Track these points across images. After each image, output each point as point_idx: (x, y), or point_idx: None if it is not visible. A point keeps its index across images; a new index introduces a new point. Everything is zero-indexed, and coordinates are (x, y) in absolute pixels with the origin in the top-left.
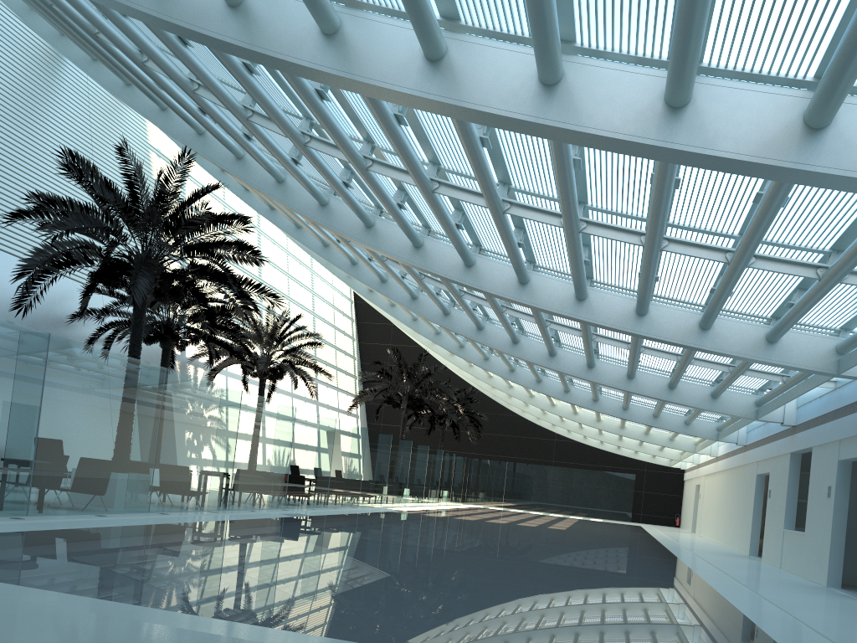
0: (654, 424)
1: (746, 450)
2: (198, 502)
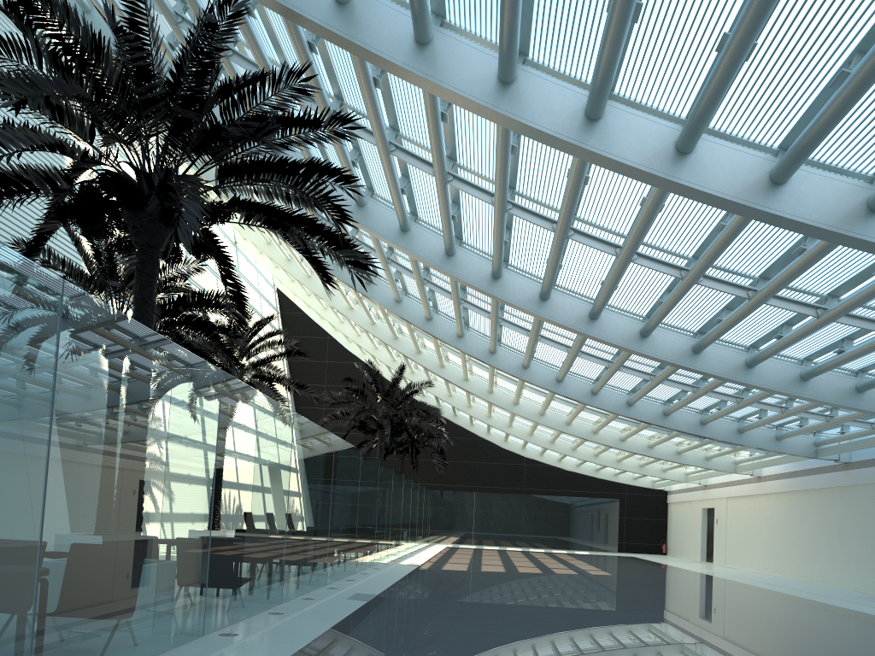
0: (740, 441)
1: (849, 467)
2: (254, 600)
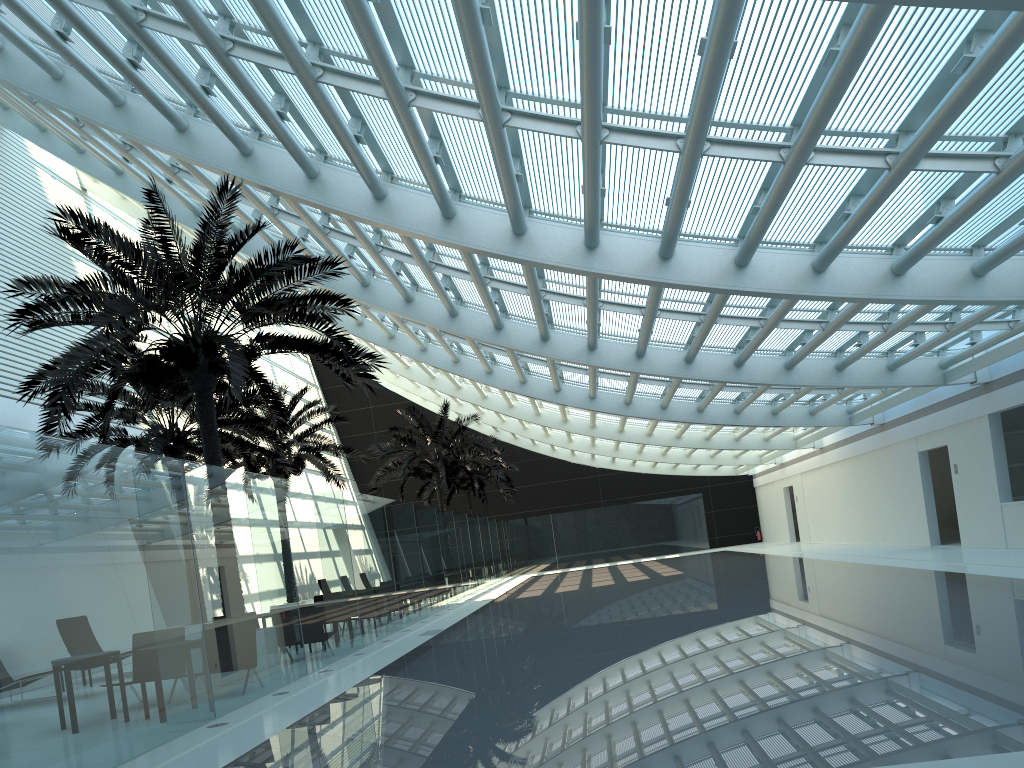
0: (776, 422)
1: (884, 428)
2: (340, 646)
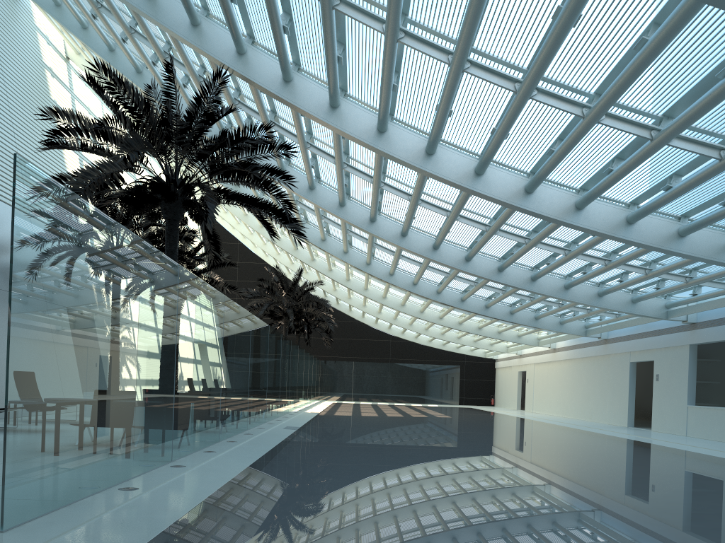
0: (536, 325)
1: (607, 342)
2: (236, 426)
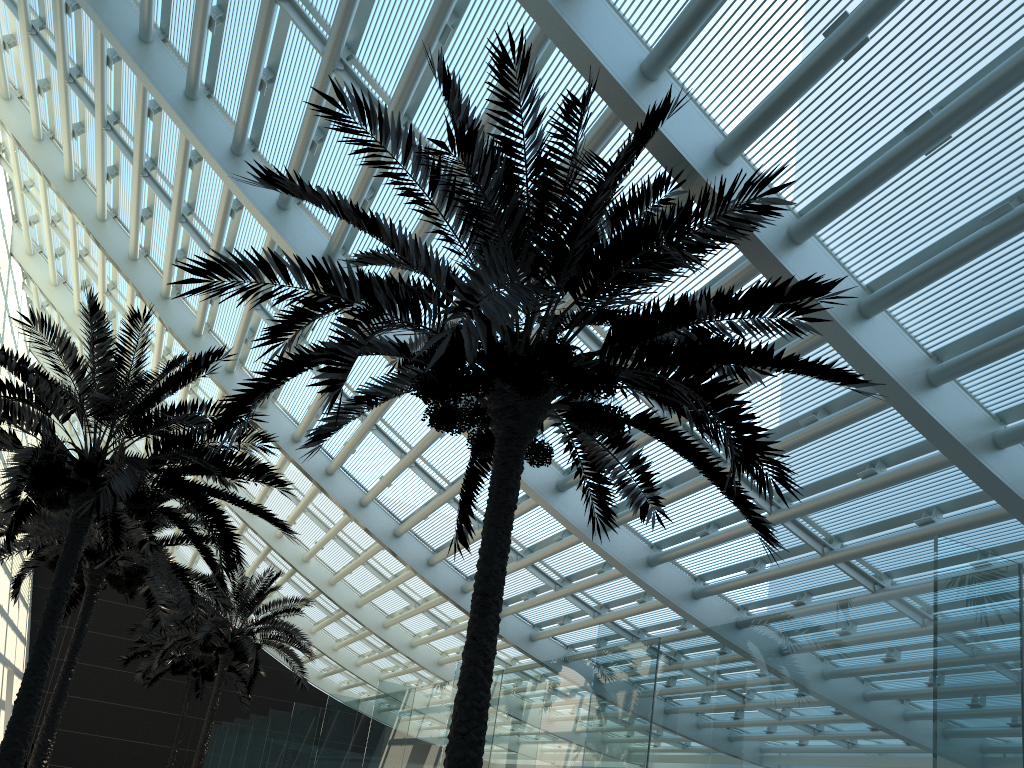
0: None
1: None
2: None
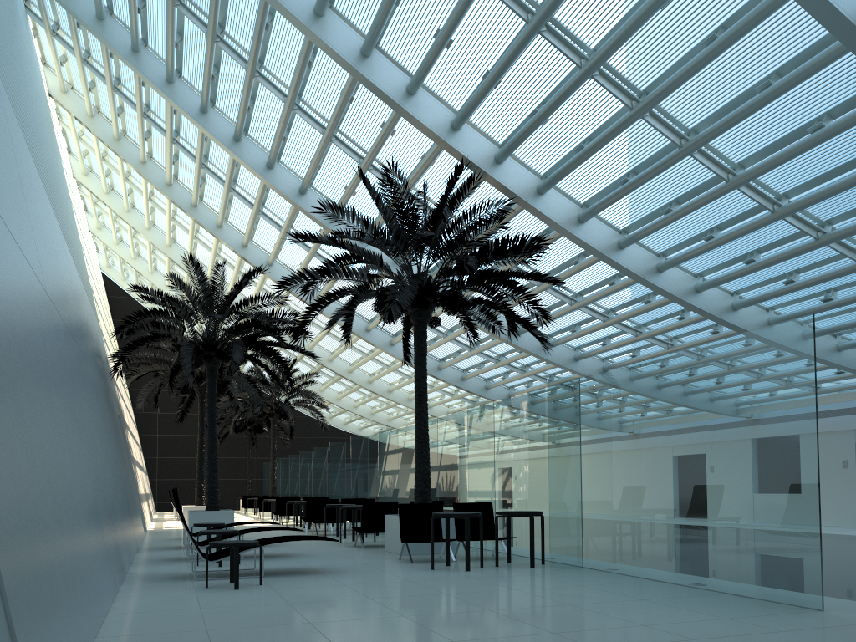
0: None
1: None
2: None
